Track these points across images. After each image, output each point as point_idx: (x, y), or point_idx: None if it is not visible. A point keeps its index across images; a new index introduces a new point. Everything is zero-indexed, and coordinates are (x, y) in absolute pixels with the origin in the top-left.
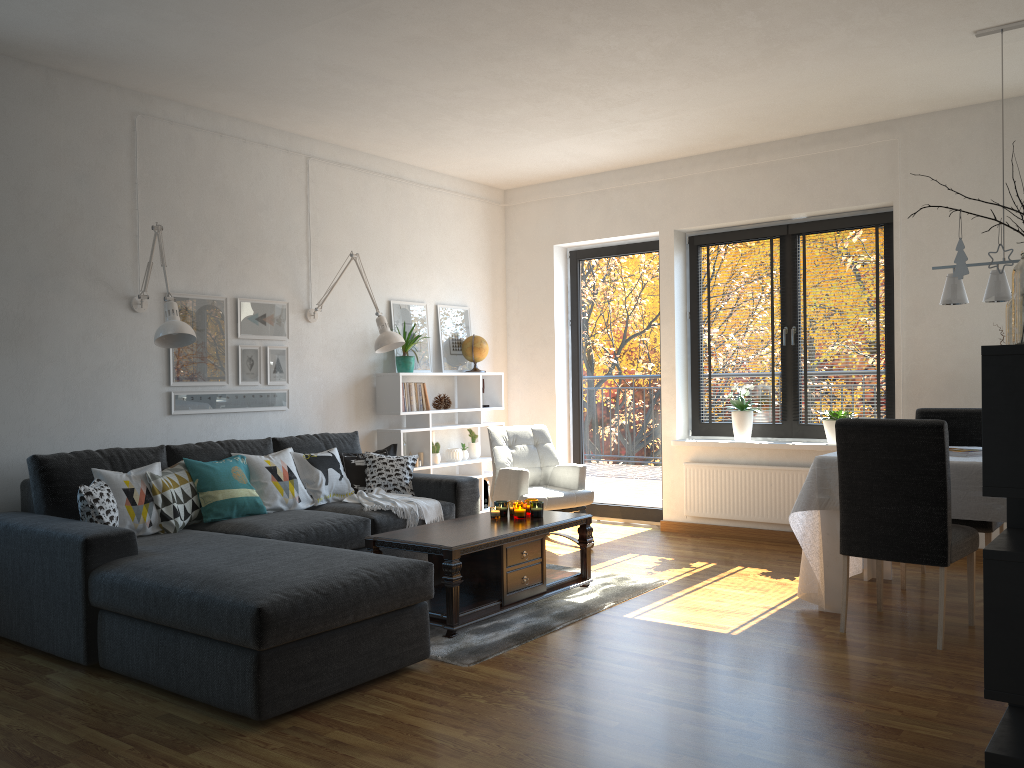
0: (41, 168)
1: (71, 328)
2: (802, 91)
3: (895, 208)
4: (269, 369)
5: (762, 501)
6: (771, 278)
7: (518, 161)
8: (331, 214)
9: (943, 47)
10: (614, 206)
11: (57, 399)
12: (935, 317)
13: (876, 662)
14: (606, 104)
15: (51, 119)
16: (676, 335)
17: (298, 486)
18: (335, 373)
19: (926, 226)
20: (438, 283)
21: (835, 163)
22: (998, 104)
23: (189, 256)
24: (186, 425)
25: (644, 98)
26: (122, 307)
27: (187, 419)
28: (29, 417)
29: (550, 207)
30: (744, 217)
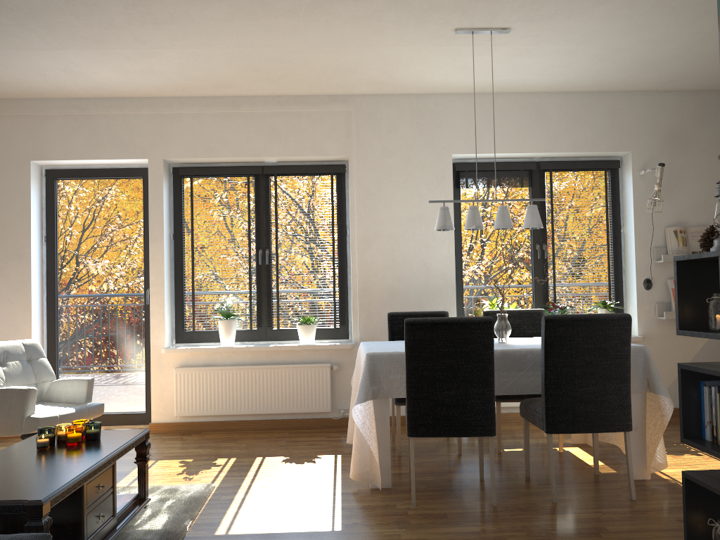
0: None
1: None
2: (311, 51)
3: (350, 161)
4: None
5: (248, 396)
6: (248, 208)
7: (6, 66)
8: None
9: (428, 37)
10: (101, 131)
11: None
12: (379, 245)
13: (475, 530)
14: (143, 18)
15: None
16: (165, 253)
17: None
18: None
19: (372, 177)
20: None
21: (305, 121)
22: (418, 96)
23: None
24: None
25: (183, 21)
26: None
27: None
28: None
29: (27, 123)
30: (229, 155)
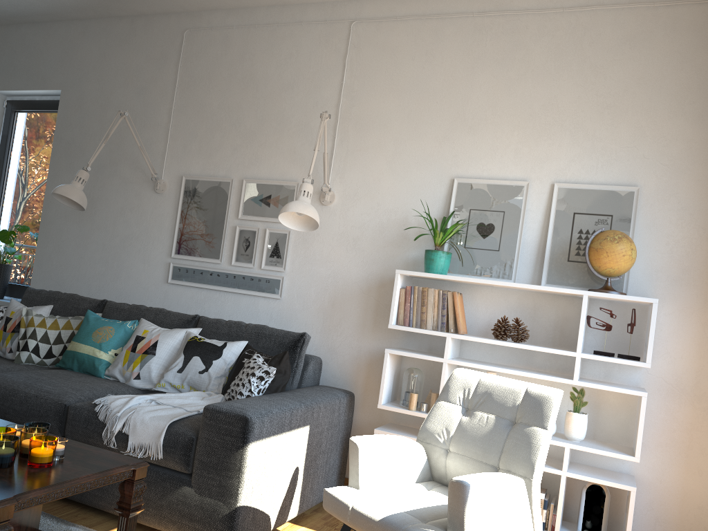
0: (117, 89)
1: (114, 205)
2: None
3: None
4: (266, 252)
5: None
6: None
7: None
8: (375, 79)
9: None
10: None
11: (97, 257)
12: None
13: None
14: None
15: (129, 52)
16: None
17: (147, 363)
18: (351, 267)
19: None
20: (565, 151)
21: None
22: None
23: (208, 143)
24: (180, 295)
25: None
26: (150, 189)
27: (182, 289)
28: (80, 267)
29: None
30: None
